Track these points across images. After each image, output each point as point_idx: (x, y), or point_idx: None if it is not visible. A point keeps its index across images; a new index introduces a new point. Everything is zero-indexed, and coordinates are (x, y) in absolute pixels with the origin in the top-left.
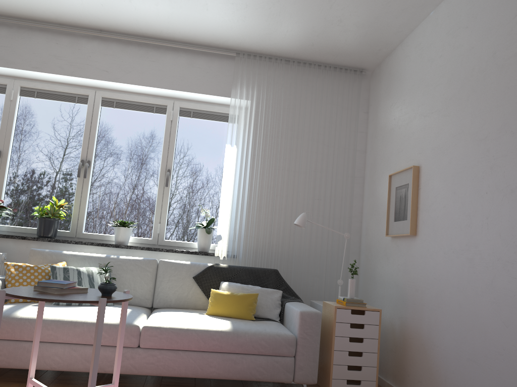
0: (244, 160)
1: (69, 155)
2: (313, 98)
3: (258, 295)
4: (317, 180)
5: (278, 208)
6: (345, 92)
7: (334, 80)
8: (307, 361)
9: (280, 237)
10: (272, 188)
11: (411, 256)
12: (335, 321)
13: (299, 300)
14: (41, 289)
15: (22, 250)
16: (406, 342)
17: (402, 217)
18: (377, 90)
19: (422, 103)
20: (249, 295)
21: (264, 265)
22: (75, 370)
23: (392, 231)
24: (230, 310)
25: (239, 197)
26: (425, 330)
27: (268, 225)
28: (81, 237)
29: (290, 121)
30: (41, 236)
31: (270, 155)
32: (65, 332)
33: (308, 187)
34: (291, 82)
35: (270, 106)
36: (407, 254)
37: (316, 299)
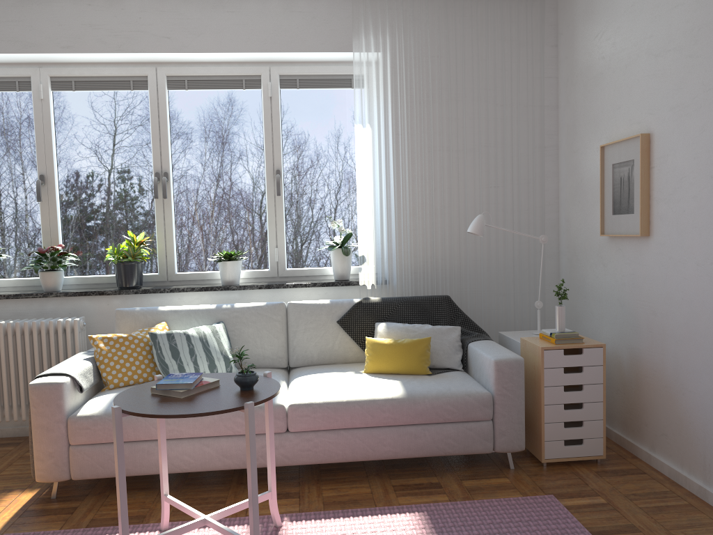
0: (383, 146)
1: (137, 168)
2: (474, 36)
3: (430, 339)
4: (491, 159)
5: (439, 208)
6: (521, 19)
7: (503, 3)
8: (510, 424)
9: (447, 247)
10: (428, 181)
11: (642, 265)
12: (543, 367)
13: (485, 337)
14: (162, 392)
15: (103, 309)
16: (641, 382)
17: (625, 210)
18: (570, 10)
19: (651, 34)
20: (419, 341)
21: (428, 289)
22: (212, 469)
23: (611, 228)
24: (397, 365)
25: (382, 200)
26: (671, 369)
27: (428, 233)
28: (175, 279)
29: (443, 76)
30: (124, 287)
31: (421, 132)
32: (191, 425)
33: (479, 172)
34: (438, 15)
35: (413, 58)
36: (636, 262)
37: (504, 326)
